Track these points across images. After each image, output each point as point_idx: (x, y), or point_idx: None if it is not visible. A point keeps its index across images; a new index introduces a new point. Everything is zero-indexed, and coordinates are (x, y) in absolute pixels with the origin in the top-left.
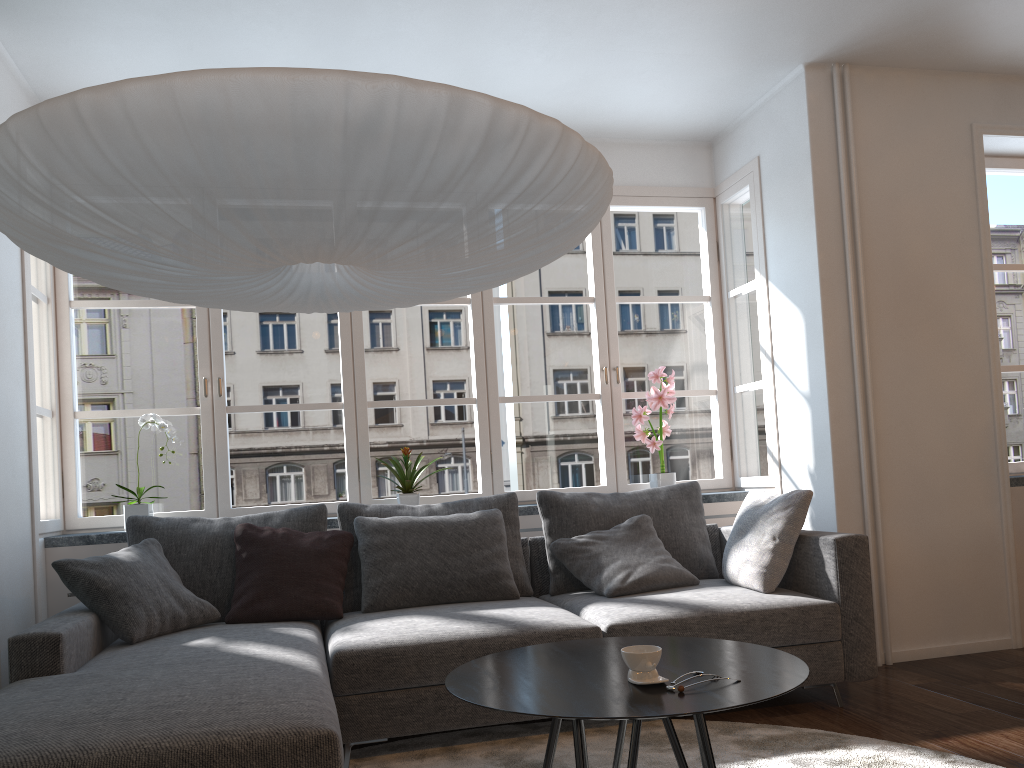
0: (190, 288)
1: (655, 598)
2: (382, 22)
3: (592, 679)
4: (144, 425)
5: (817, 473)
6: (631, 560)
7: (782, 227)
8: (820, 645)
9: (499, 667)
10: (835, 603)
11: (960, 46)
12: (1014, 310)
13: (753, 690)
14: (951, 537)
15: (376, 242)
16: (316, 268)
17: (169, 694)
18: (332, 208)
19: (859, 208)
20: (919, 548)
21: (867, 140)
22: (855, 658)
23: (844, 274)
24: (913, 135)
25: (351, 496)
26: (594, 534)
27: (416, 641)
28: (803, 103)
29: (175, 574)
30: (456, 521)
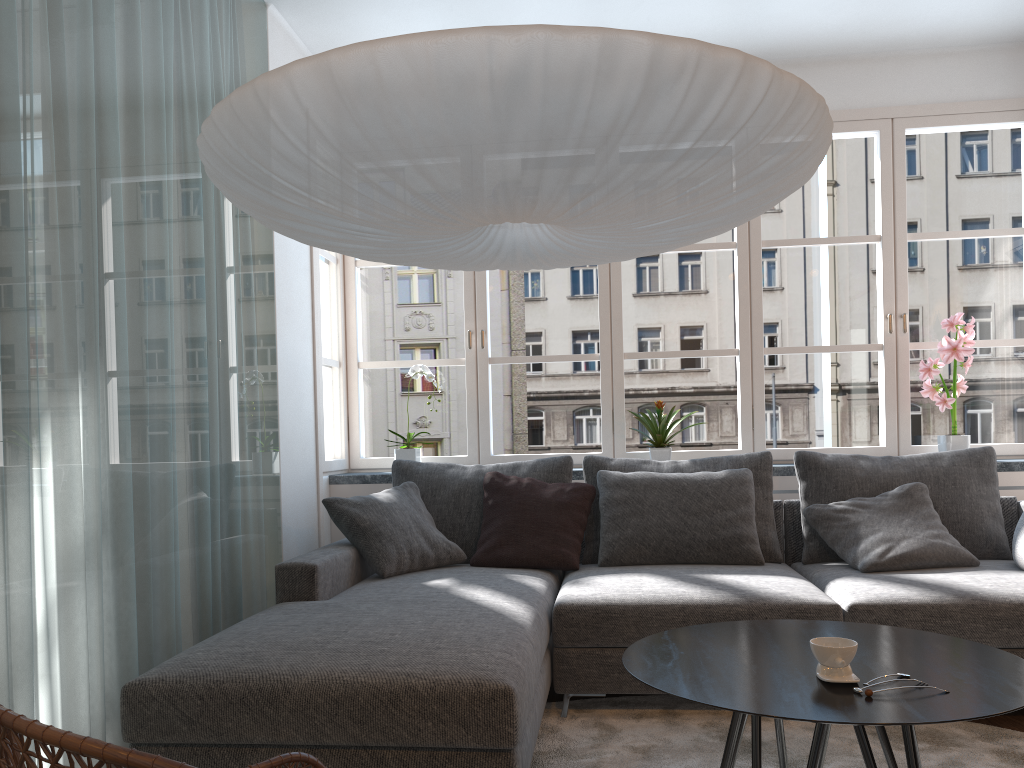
0: (398, 252)
1: (916, 578)
2: None
3: (777, 668)
4: (414, 375)
5: None
6: (895, 533)
7: None
8: None
9: (688, 642)
10: None
11: None
12: None
13: (957, 706)
14: None
15: (552, 200)
16: (518, 226)
17: (383, 631)
18: (495, 169)
19: None
20: None
21: None
22: None
23: None
24: None
25: (604, 448)
26: (855, 501)
27: (637, 601)
28: None
29: (428, 516)
30: (700, 479)
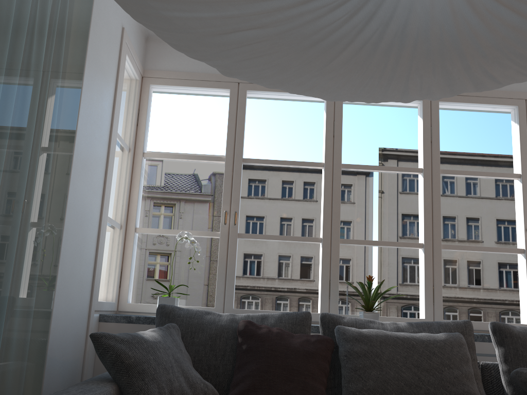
0: None
1: None
2: None
3: None
4: (180, 239)
5: None
6: None
7: None
8: None
9: None
10: None
11: None
12: None
13: None
14: None
15: None
16: None
17: None
18: None
19: None
20: None
21: None
22: None
23: None
24: None
25: (322, 309)
26: None
27: None
28: None
29: (187, 356)
30: (426, 340)
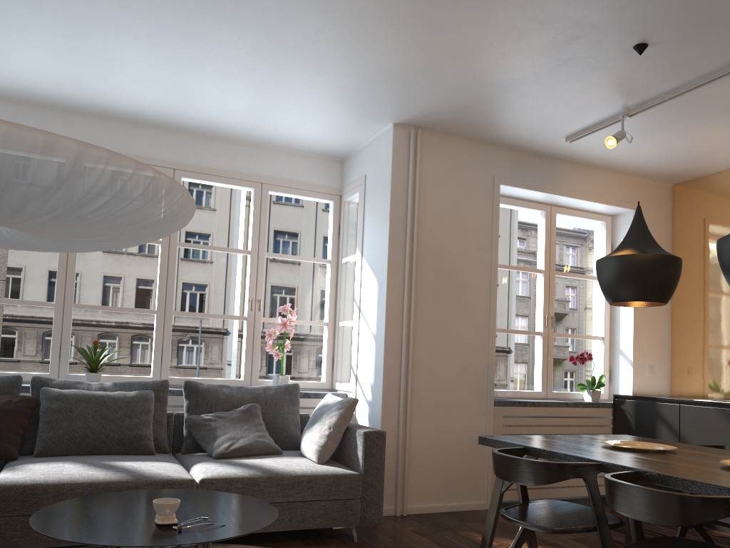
0: None
1: (244, 462)
2: (100, 49)
3: (133, 518)
4: None
5: (374, 386)
6: (237, 434)
7: (373, 223)
8: (346, 501)
9: (81, 506)
10: (359, 474)
11: (487, 129)
12: (581, 283)
13: (225, 532)
14: (454, 435)
15: (7, 217)
16: None
17: None
18: None
19: (417, 219)
20: (432, 441)
21: (428, 177)
22: (368, 510)
23: (404, 260)
24: (457, 178)
25: (52, 370)
26: (217, 414)
27: (57, 481)
28: (390, 147)
29: None
30: (117, 397)
